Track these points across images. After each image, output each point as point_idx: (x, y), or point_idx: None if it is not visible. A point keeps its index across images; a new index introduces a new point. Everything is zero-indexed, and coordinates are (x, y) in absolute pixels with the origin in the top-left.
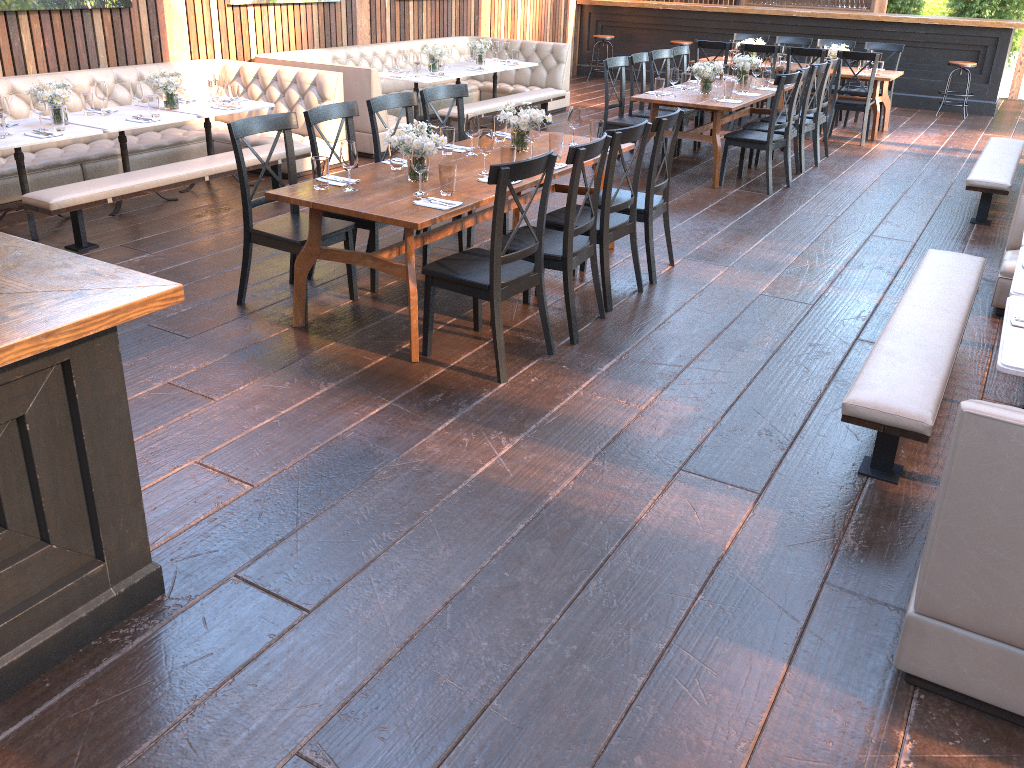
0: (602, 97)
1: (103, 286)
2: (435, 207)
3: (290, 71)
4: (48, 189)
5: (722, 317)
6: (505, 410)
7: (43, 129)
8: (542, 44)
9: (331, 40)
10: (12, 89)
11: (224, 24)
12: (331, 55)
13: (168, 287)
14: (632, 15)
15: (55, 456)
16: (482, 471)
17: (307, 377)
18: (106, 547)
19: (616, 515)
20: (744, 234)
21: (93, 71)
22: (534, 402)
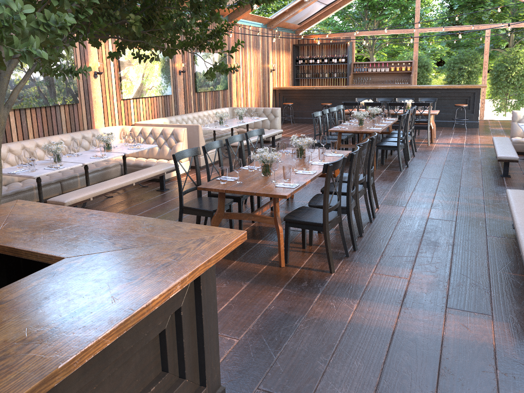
0: (294, 132)
1: (209, 235)
2: (288, 187)
3: (159, 129)
4: (60, 195)
5: (417, 231)
6: (342, 286)
7: (52, 165)
8: (266, 108)
9: (167, 113)
10: (23, 147)
11: (120, 108)
12: (169, 120)
13: (241, 232)
14: (300, 93)
15: (189, 328)
16: (350, 319)
17: (233, 280)
18: (207, 378)
19: (430, 334)
20: (402, 190)
21: (61, 135)
22: (354, 281)
